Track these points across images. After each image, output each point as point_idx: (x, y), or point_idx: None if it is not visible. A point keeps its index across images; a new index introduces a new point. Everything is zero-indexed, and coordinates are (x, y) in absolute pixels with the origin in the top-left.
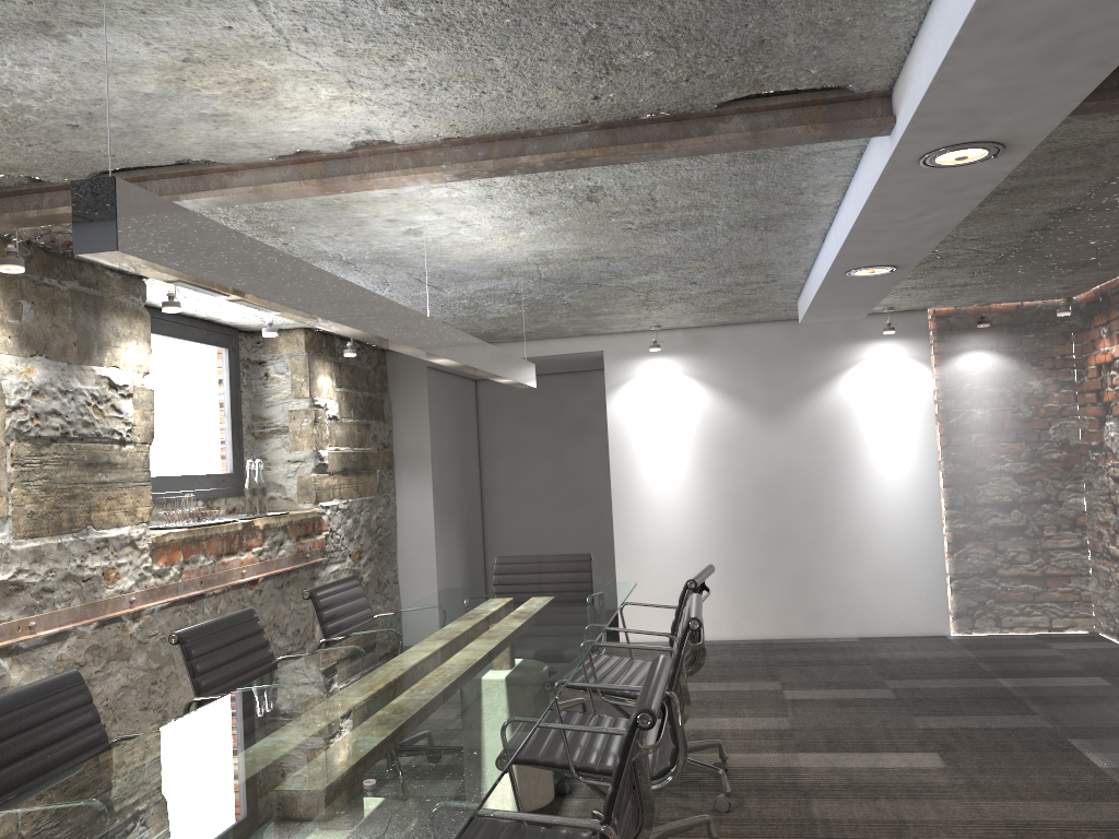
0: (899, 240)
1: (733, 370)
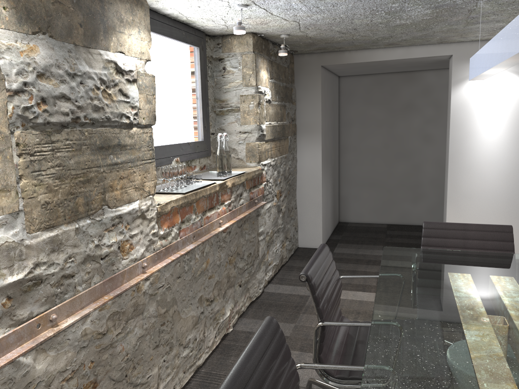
0: None
1: None
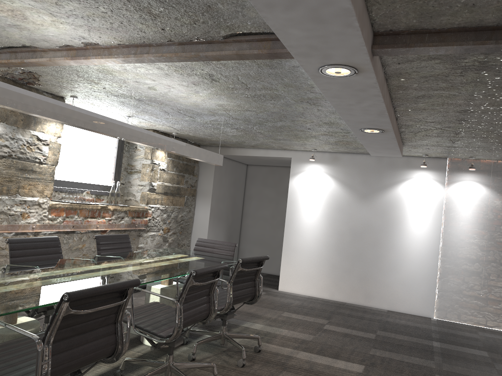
0: (366, 115)
1: (348, 175)
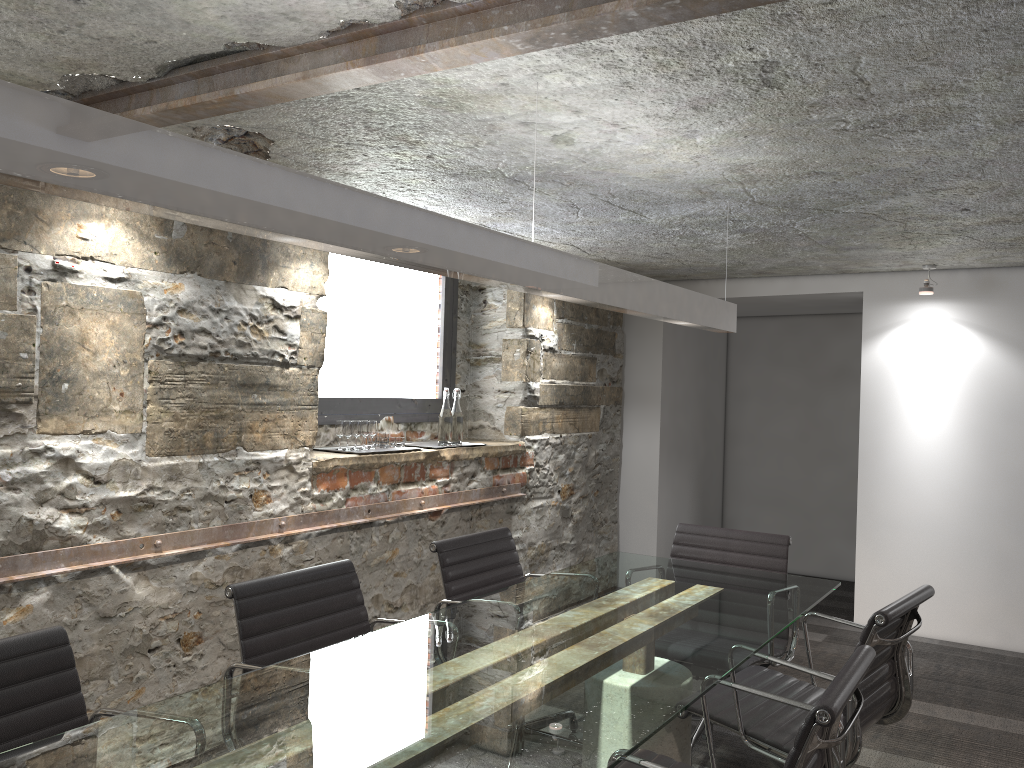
0: None
1: None
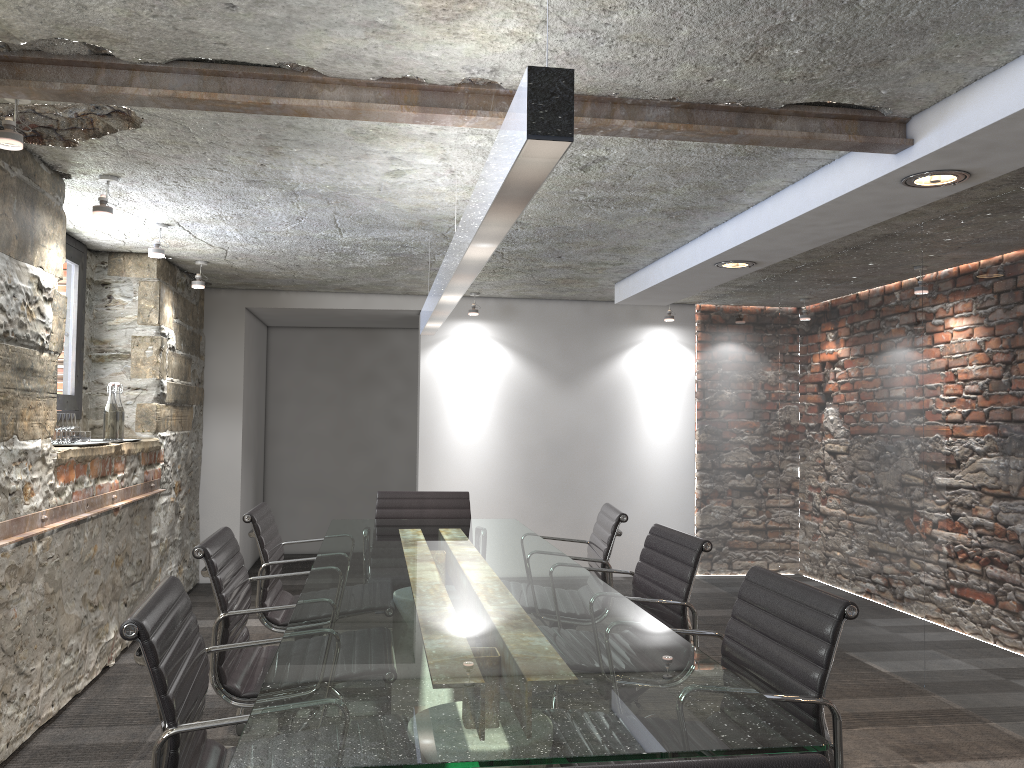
0: (792, 242)
1: (536, 340)
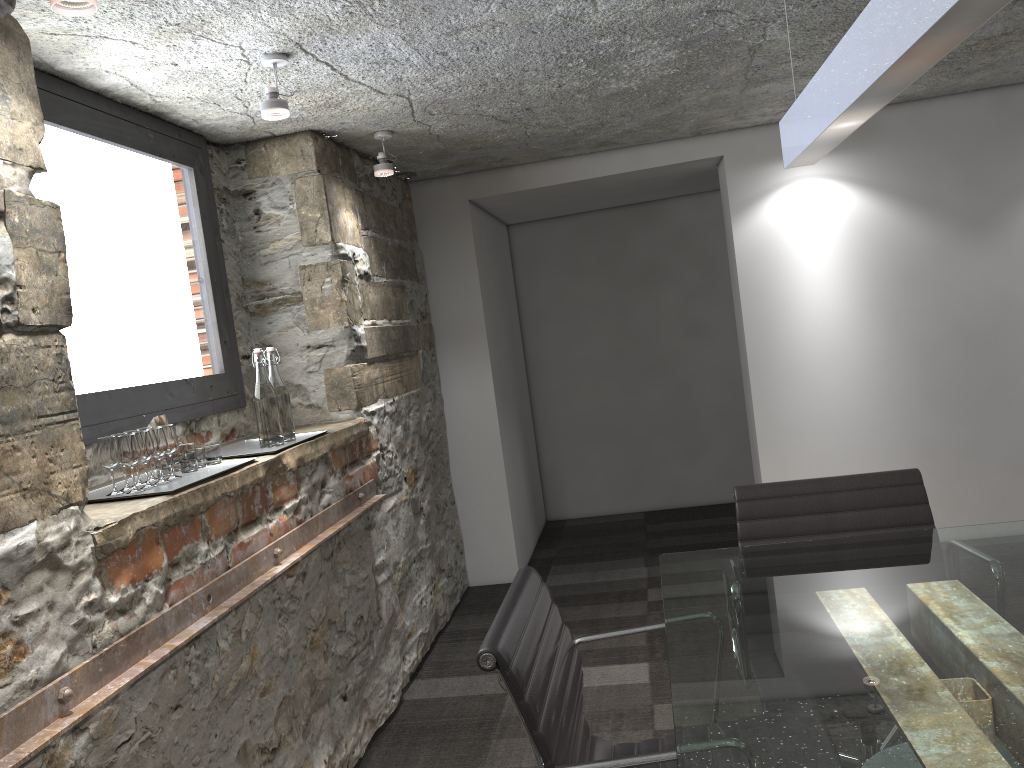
0: None
1: (917, 168)
